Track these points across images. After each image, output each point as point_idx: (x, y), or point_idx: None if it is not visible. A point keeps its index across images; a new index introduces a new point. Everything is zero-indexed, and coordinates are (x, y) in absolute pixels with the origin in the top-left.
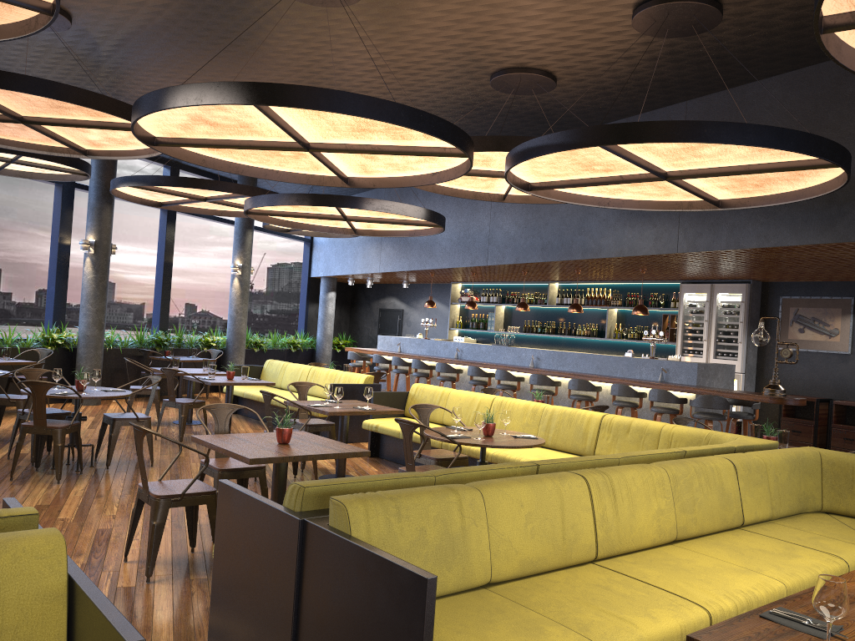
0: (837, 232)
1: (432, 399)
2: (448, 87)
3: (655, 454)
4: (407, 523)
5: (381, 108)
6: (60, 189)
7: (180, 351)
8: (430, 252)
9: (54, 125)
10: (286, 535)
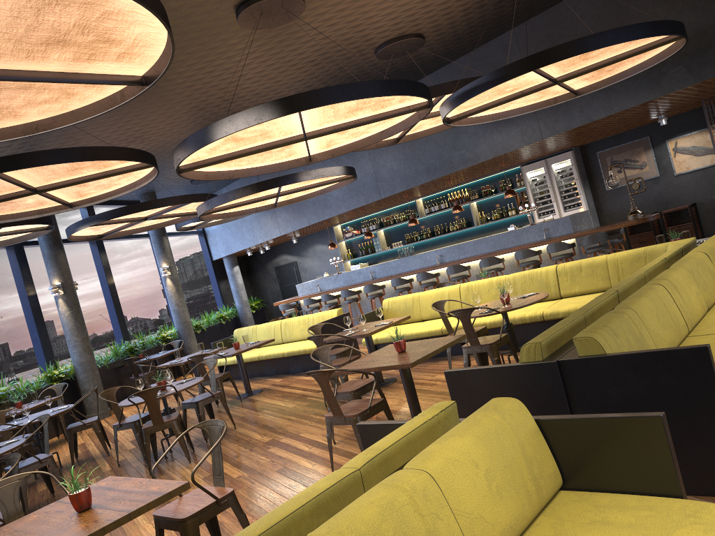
0: (663, 88)
1: (406, 305)
2: (340, 67)
3: (656, 264)
4: (620, 338)
5: (390, 86)
6: (12, 250)
7: (147, 352)
8: (324, 205)
9: (65, 186)
10: (544, 377)
